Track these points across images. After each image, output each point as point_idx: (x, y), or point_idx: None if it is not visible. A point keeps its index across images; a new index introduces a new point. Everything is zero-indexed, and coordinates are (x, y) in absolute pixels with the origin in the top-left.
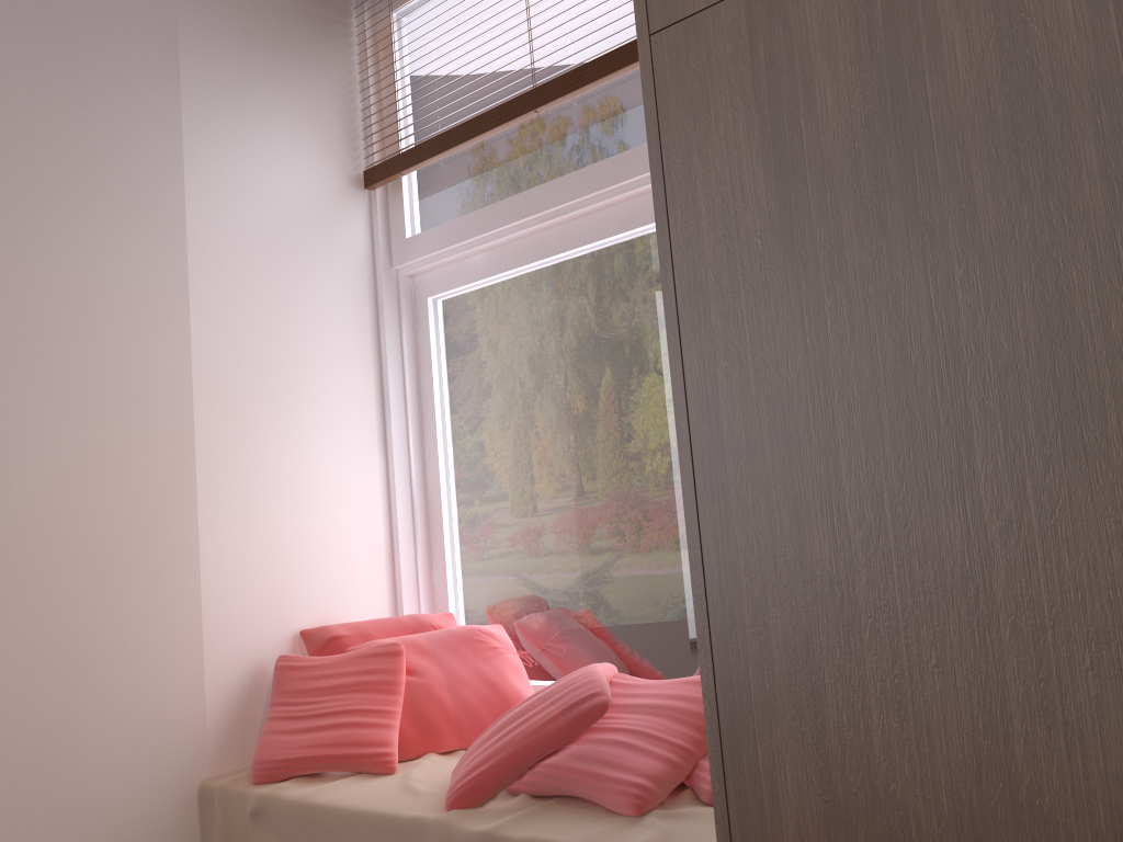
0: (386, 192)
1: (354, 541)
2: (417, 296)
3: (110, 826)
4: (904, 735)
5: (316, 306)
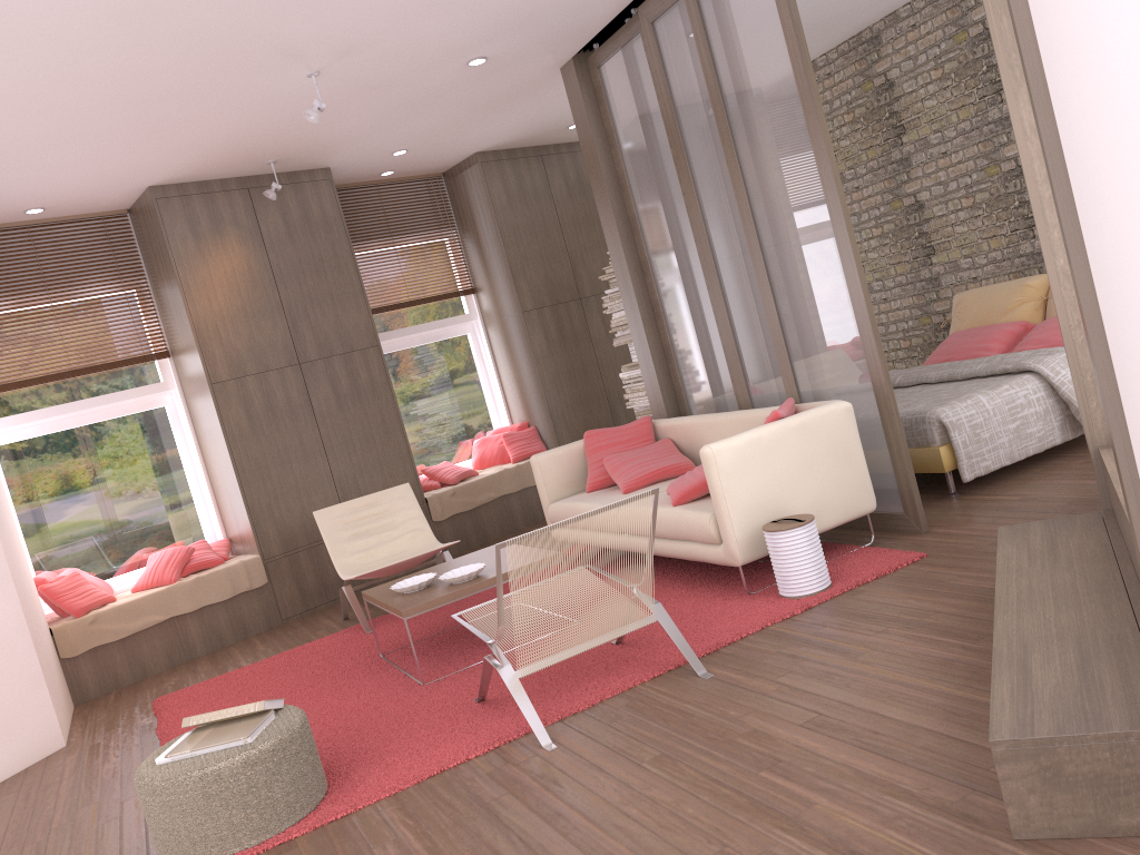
0: None
1: None
2: None
3: (50, 642)
4: (290, 514)
5: None
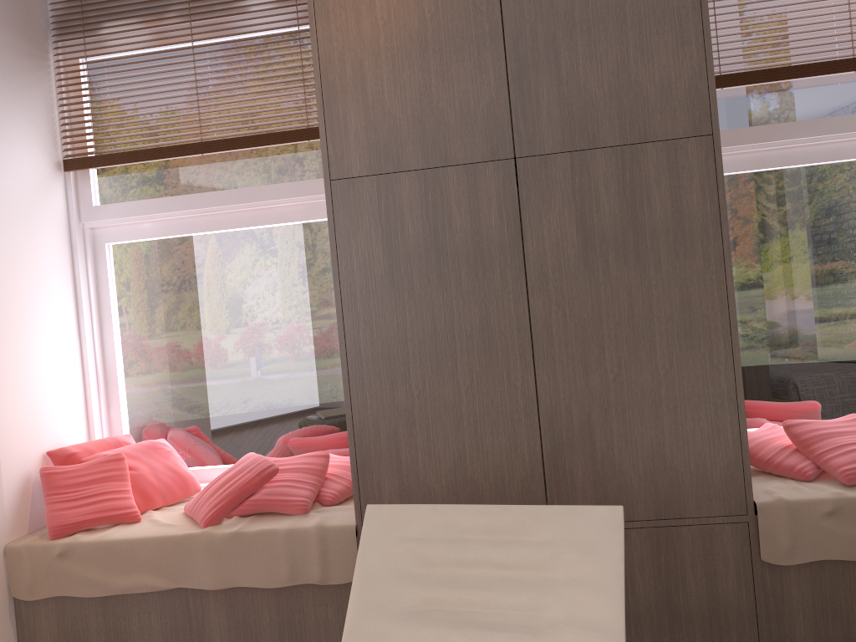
0: (75, 173)
1: (68, 395)
2: (96, 241)
3: None
4: (430, 461)
5: (42, 249)
